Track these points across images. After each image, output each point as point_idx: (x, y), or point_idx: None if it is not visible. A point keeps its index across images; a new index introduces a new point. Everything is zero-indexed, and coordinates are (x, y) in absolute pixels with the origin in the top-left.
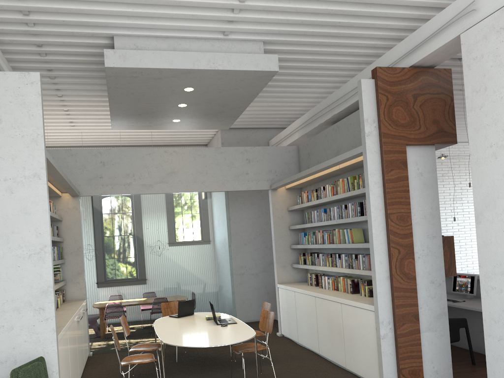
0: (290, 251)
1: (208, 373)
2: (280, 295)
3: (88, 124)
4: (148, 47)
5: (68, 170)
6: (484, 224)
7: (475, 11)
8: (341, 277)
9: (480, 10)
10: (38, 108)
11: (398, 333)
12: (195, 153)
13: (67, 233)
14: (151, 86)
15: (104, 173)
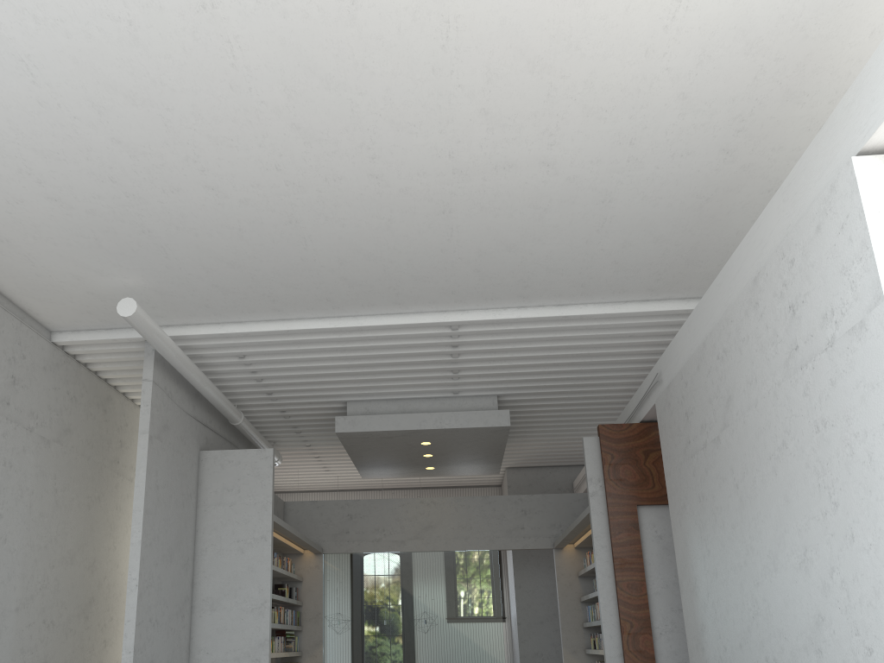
0: (582, 631)
1: None
2: None
3: (344, 468)
4: (378, 409)
5: (312, 523)
6: (684, 594)
7: (661, 381)
8: None
9: (663, 381)
10: (269, 478)
11: None
12: (457, 503)
13: (306, 596)
14: (386, 443)
15: (351, 528)
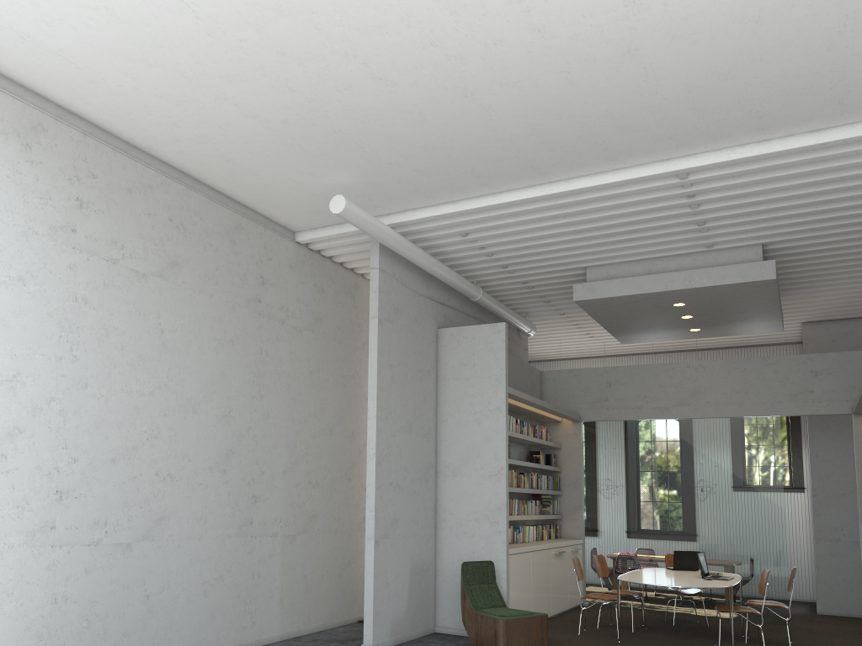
0: None
1: (696, 638)
2: None
3: (607, 334)
4: (620, 272)
5: (569, 392)
6: None
7: None
8: None
9: None
10: (502, 352)
11: None
12: (729, 366)
13: (565, 462)
14: (633, 307)
15: (610, 395)
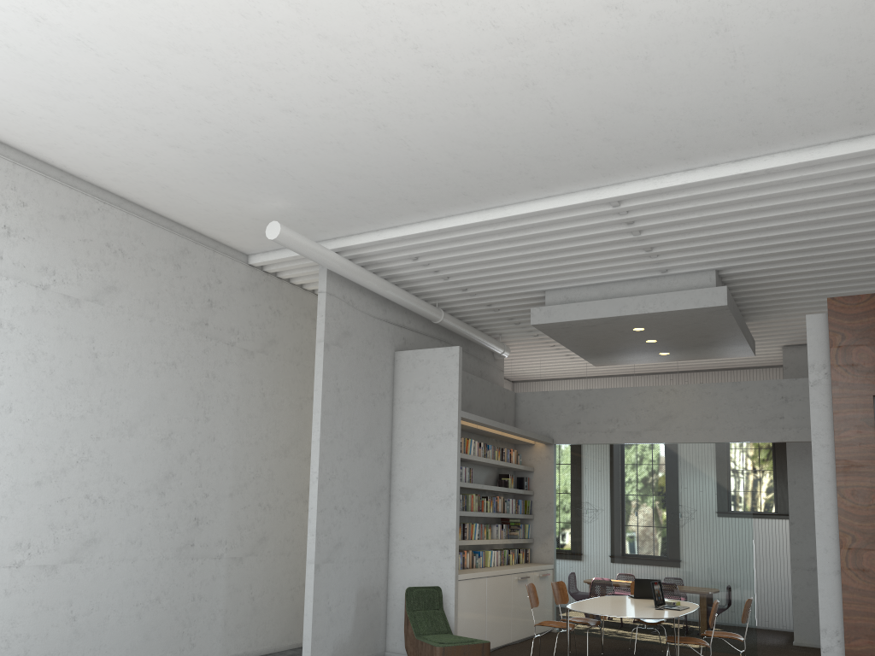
0: None
1: None
2: None
3: None
4: (578, 296)
5: (543, 414)
6: None
7: None
8: None
9: None
10: (455, 376)
11: (846, 648)
12: (701, 390)
13: (537, 486)
14: (593, 331)
15: (582, 418)
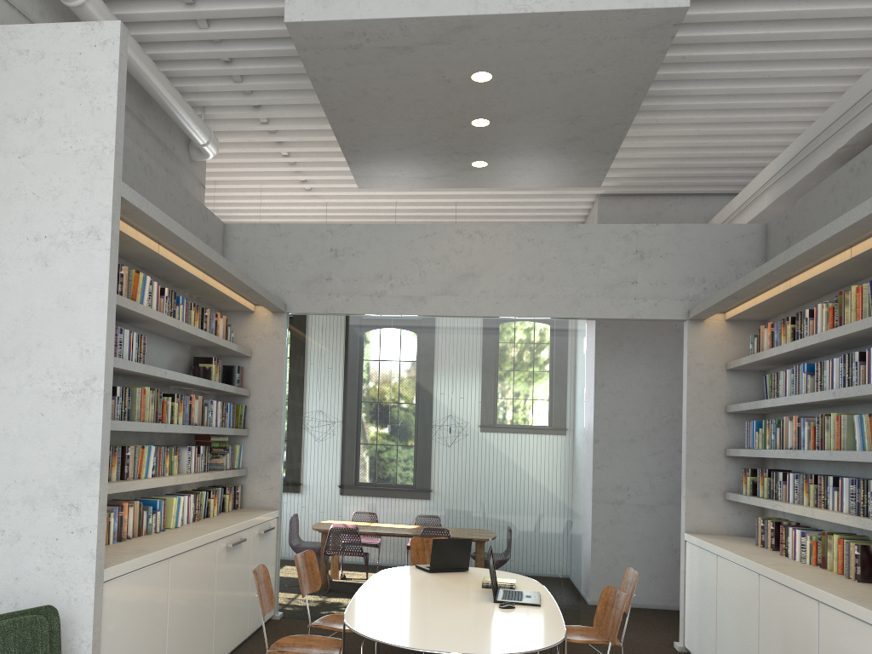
0: (723, 462)
1: None
2: (689, 559)
3: (334, 185)
4: None
5: (270, 262)
6: None
7: None
8: (835, 536)
9: None
10: (110, 94)
11: None
12: (520, 236)
13: (257, 381)
14: (398, 73)
15: (335, 272)
